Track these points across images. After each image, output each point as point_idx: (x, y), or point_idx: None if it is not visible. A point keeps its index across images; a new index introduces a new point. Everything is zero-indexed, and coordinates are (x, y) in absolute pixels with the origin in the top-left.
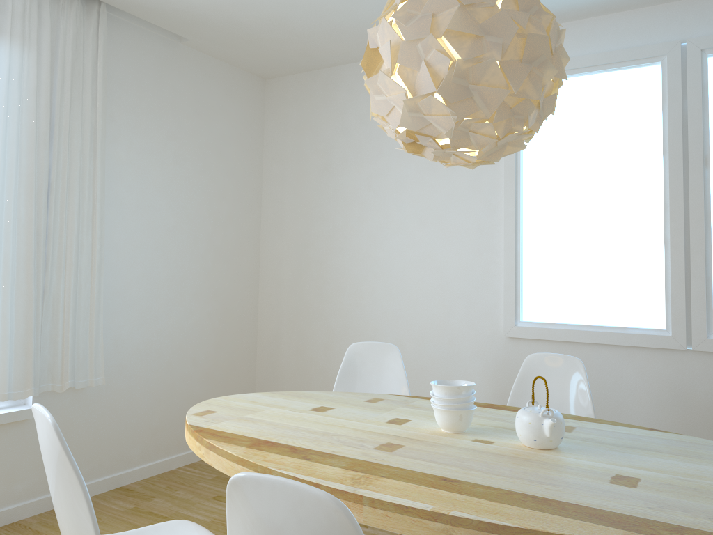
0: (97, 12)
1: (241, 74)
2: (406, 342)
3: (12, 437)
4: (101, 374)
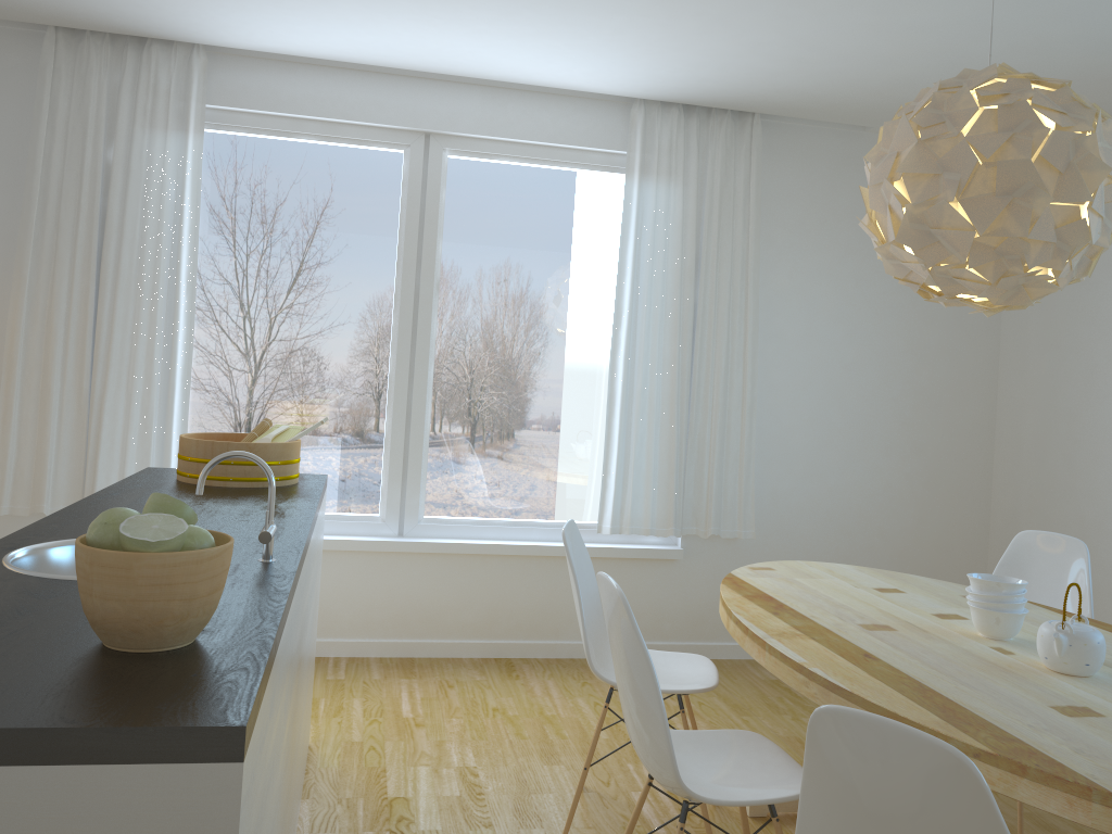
0: (750, 124)
1: None
2: None
3: (661, 574)
4: (751, 527)
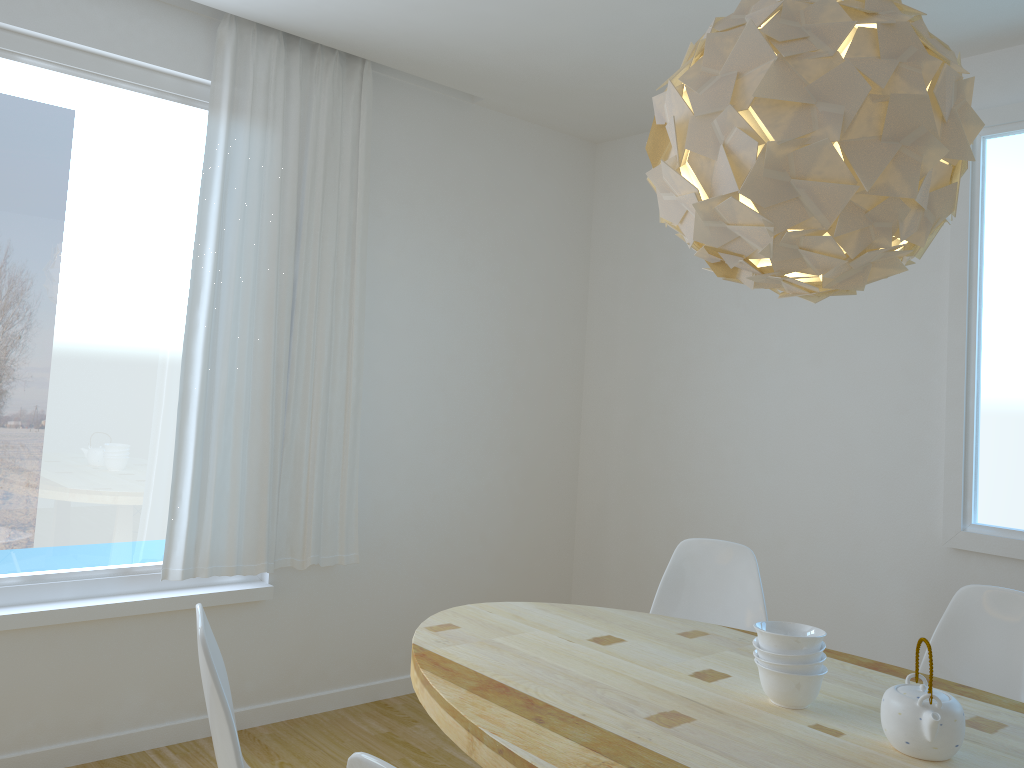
0: (360, 73)
1: (560, 138)
2: (787, 538)
3: (244, 621)
4: (354, 549)
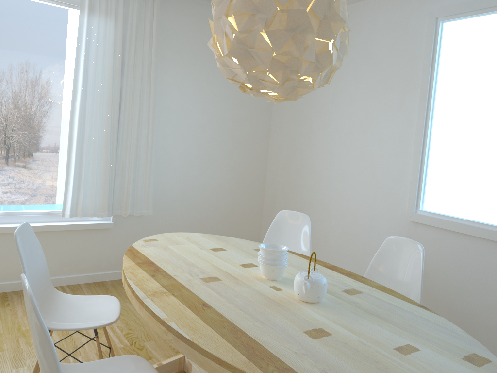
0: None
1: None
2: (345, 214)
3: (101, 236)
4: (150, 209)
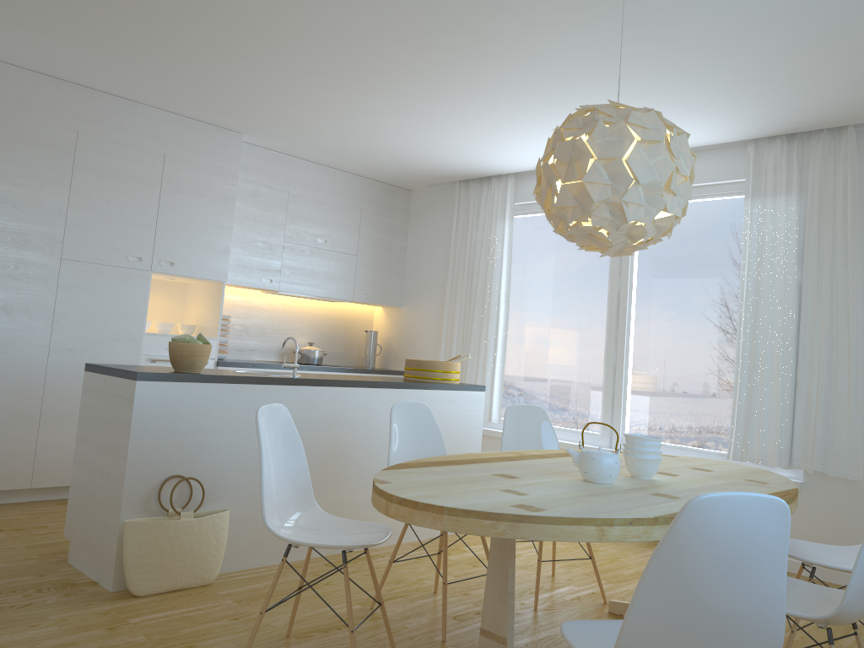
0: (846, 135)
1: None
2: None
3: None
4: (859, 470)
